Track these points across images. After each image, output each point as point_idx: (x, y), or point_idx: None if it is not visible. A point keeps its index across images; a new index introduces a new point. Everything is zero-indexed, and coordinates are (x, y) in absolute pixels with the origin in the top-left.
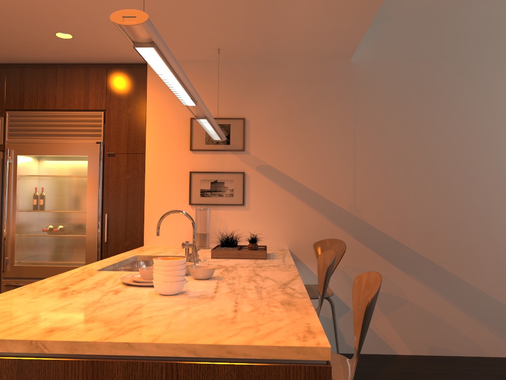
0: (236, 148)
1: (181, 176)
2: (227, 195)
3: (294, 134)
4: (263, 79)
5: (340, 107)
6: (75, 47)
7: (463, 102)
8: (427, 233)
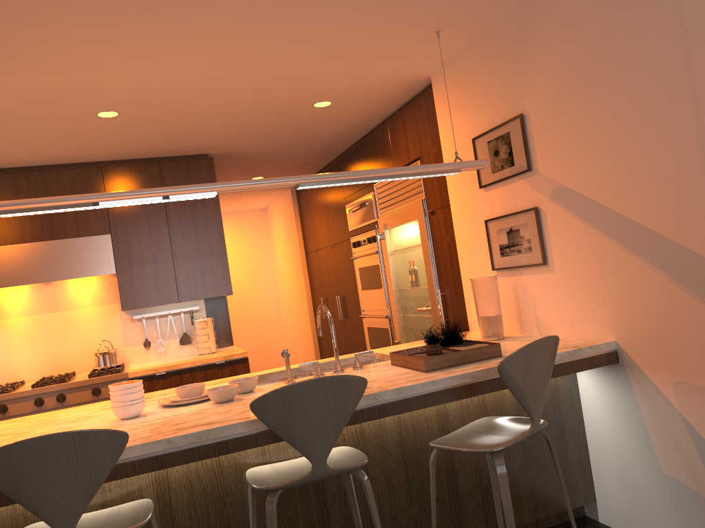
0: (520, 169)
1: (481, 229)
2: (524, 250)
3: (587, 114)
4: (531, 33)
5: (652, 18)
6: (354, 103)
7: None
8: None
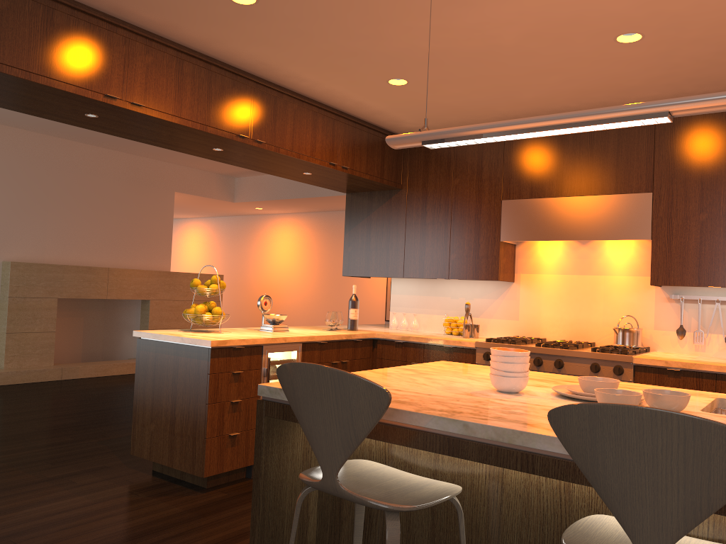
0: None
1: None
2: None
3: None
4: None
5: None
6: None
7: None
8: None
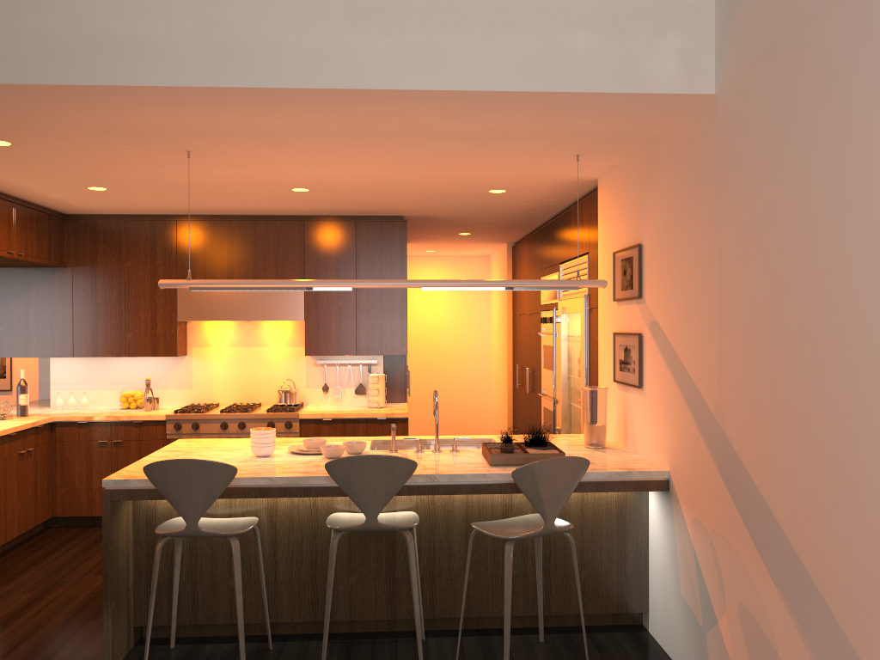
0: (635, 294)
1: (612, 340)
2: (631, 370)
3: (672, 262)
4: (651, 173)
5: (707, 197)
6: (531, 192)
7: (859, 118)
8: (801, 497)
